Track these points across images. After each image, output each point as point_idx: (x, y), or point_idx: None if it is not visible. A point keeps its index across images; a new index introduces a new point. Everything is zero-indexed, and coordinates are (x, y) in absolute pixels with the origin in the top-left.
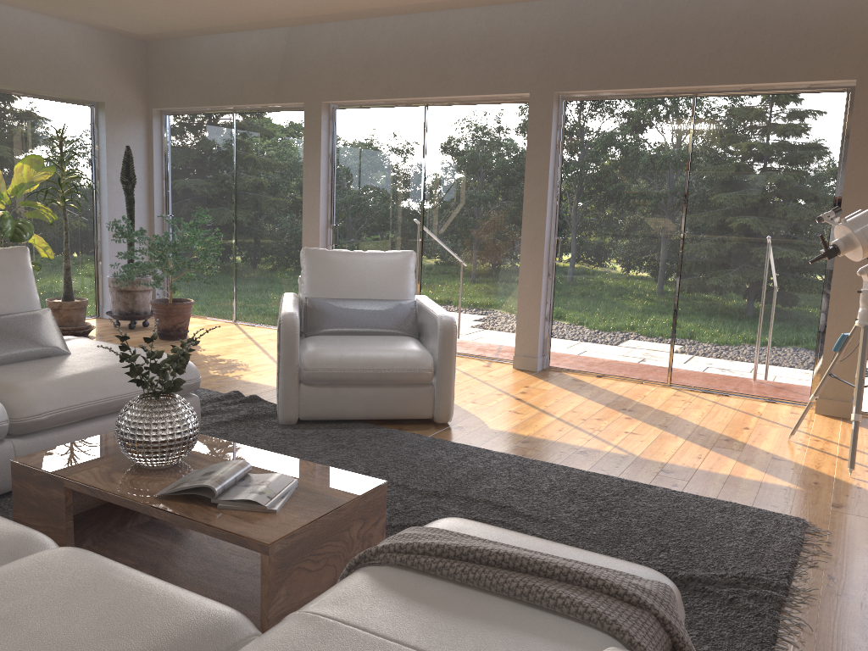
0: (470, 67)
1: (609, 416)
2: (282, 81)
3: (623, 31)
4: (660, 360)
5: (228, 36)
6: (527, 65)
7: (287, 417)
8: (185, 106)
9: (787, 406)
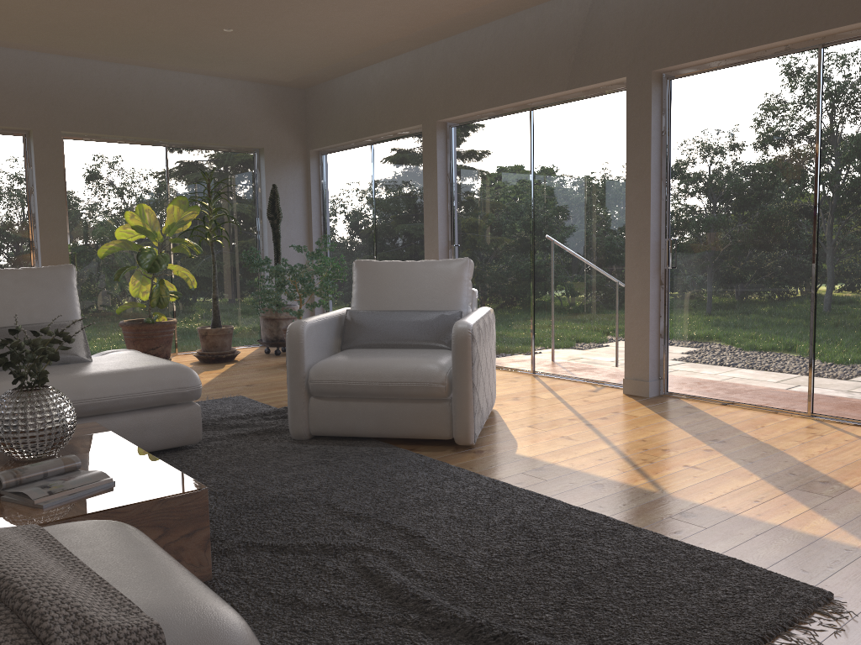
0: (566, 59)
1: (684, 447)
2: (404, 106)
3: None
4: (797, 383)
5: (362, 71)
6: (622, 46)
7: (296, 431)
8: (332, 144)
9: None
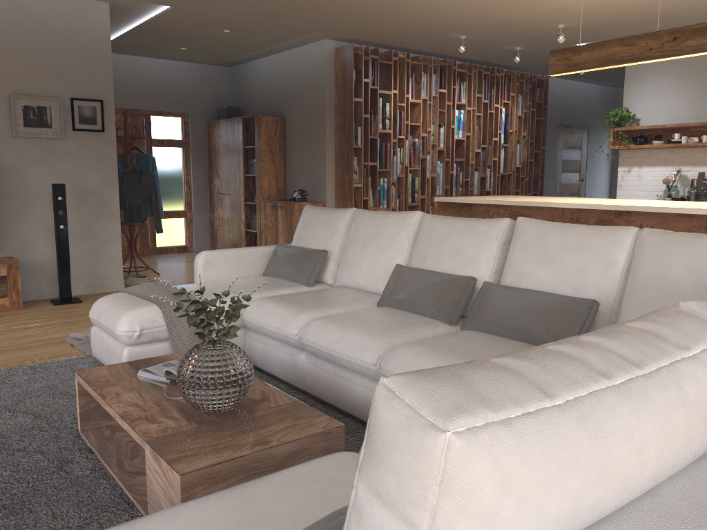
0: None
1: None
2: None
3: None
4: None
5: None
6: None
7: None
8: None
9: None
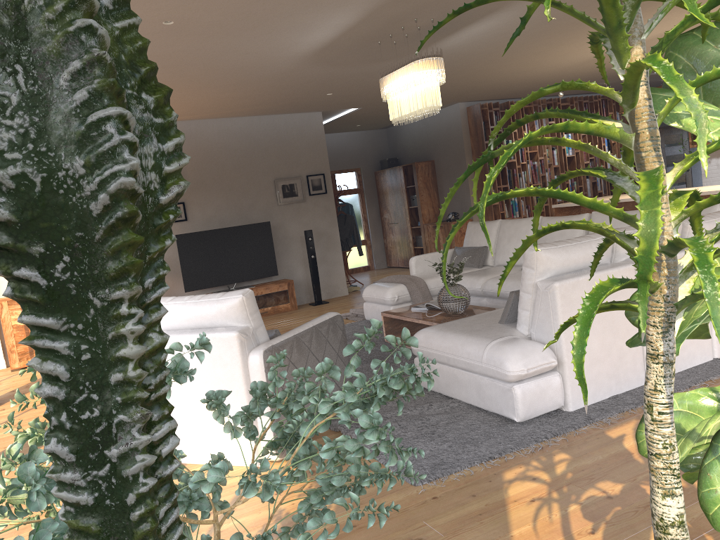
0: None
1: None
2: None
3: None
4: None
5: None
6: None
7: None
8: None
9: None
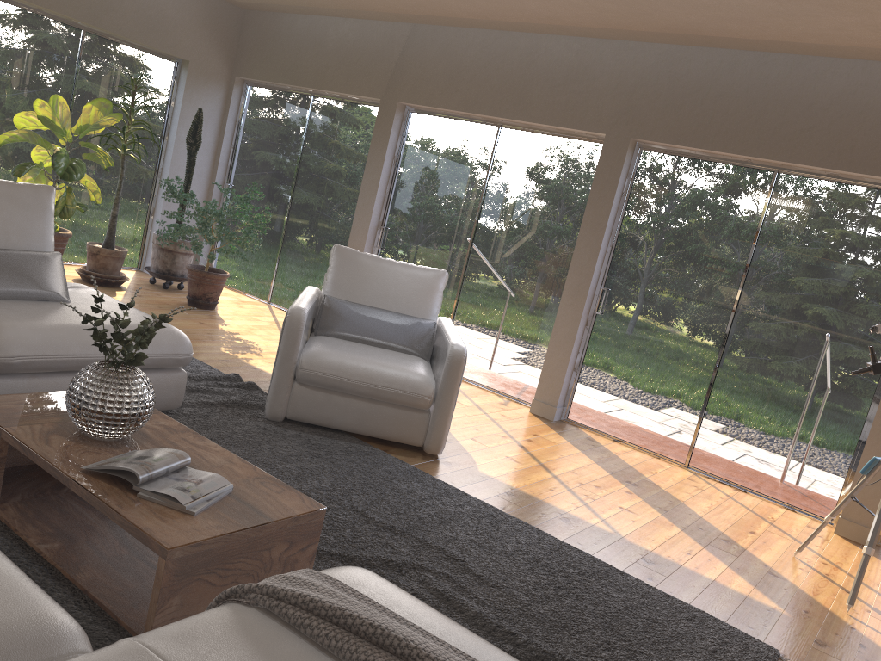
0: (552, 96)
1: (609, 486)
2: (364, 74)
3: (715, 89)
4: (683, 439)
5: (322, 18)
6: (609, 105)
7: (274, 413)
8: (266, 80)
9: (806, 518)
